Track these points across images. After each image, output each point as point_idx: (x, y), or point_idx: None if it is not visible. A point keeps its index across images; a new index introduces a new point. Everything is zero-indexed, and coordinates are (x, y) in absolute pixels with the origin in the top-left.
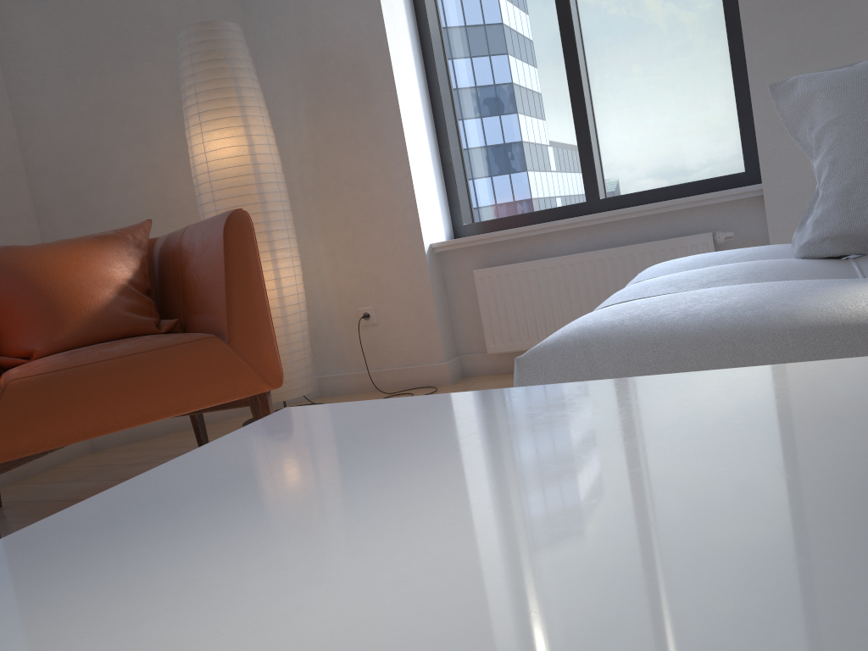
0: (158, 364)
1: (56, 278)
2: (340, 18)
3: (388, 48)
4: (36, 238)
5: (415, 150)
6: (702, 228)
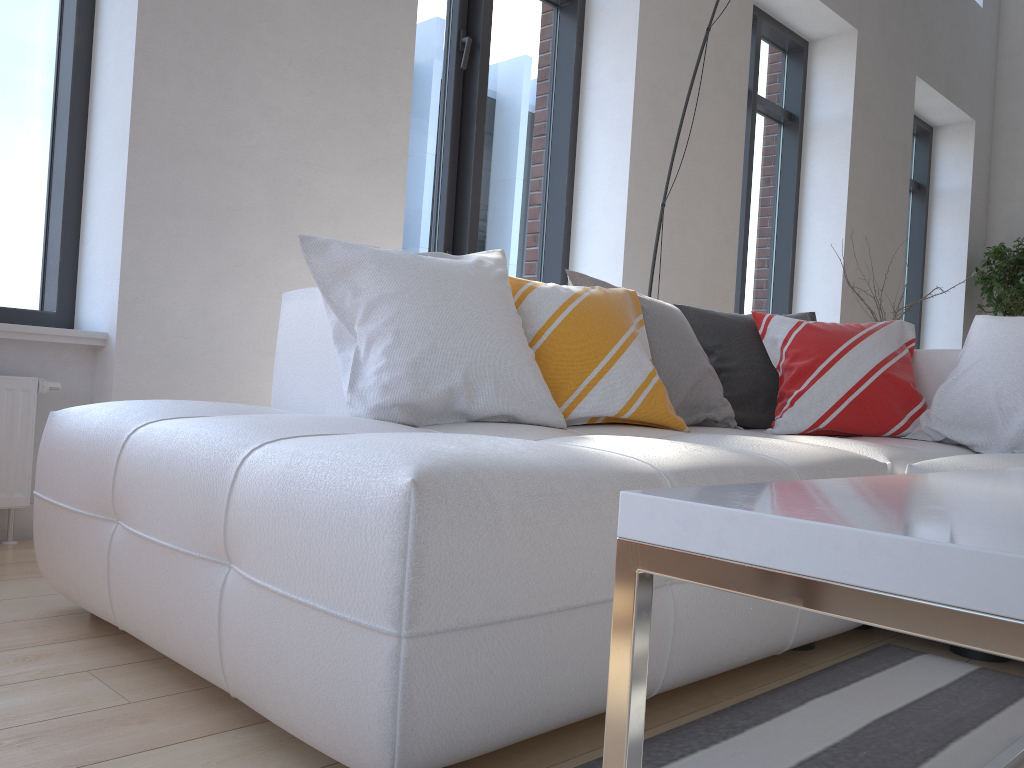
0: None
1: None
2: None
3: None
4: None
5: None
6: (11, 369)
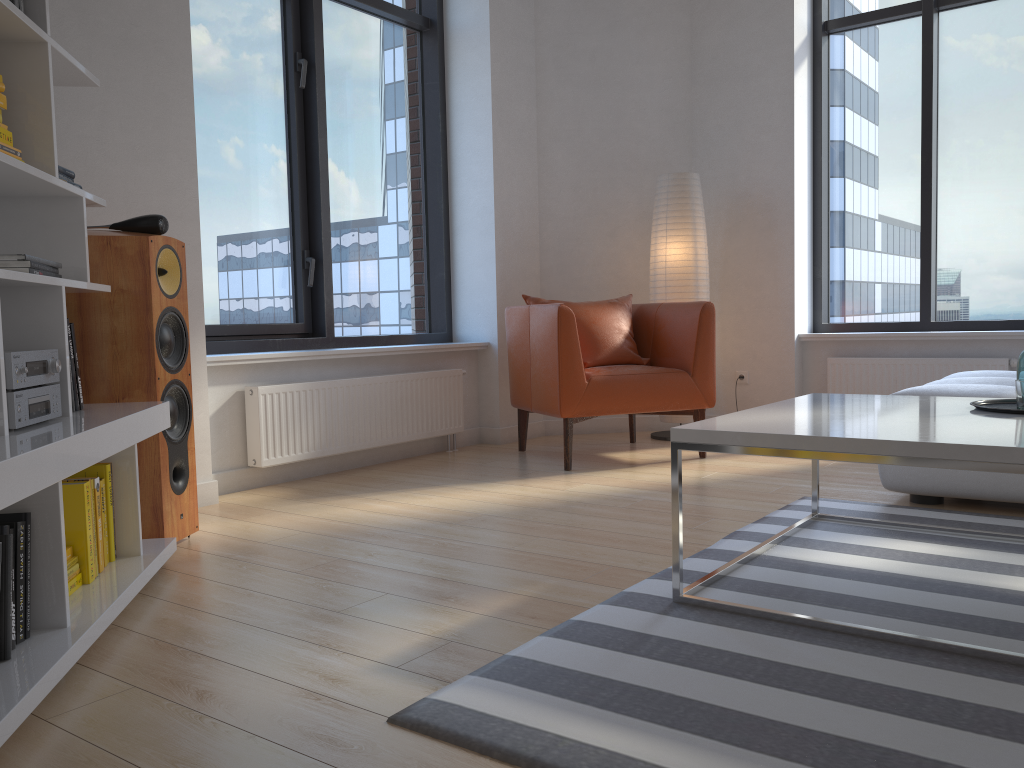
0: (657, 381)
1: (596, 324)
2: (762, 171)
3: (793, 197)
4: (538, 291)
5: (799, 268)
6: (1002, 354)
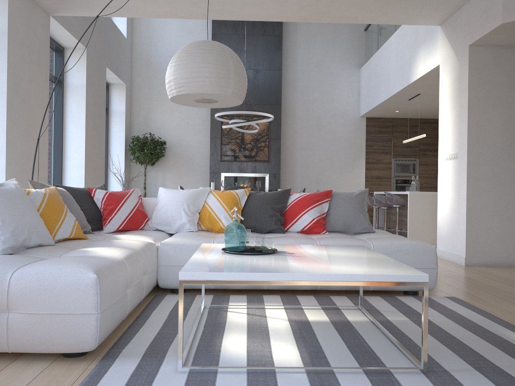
0: None
1: None
2: None
3: None
4: None
5: None
6: None
